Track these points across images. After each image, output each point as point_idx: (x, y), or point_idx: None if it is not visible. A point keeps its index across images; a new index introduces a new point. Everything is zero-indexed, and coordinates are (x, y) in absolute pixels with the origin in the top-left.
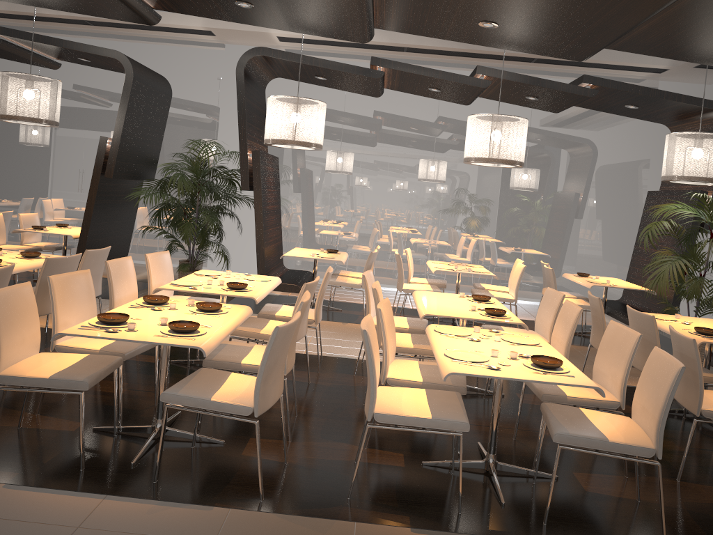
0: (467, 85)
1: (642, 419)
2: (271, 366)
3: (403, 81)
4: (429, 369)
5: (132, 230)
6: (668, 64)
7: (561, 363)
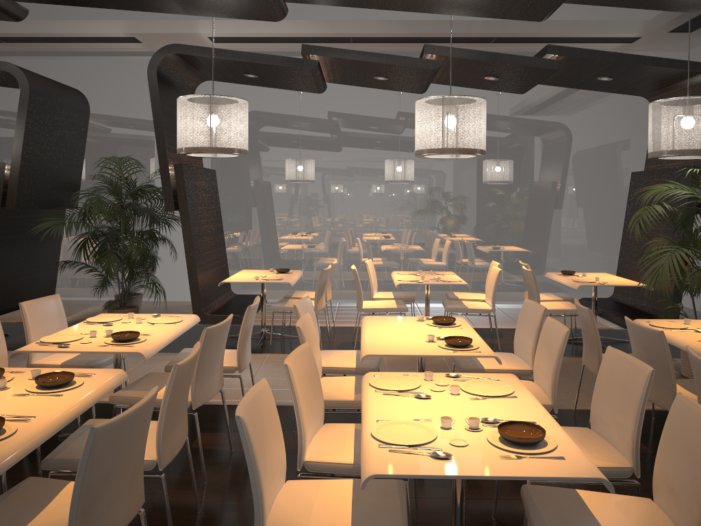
0: (415, 68)
1: (671, 508)
2: (95, 486)
3: (344, 71)
4: None
5: (57, 265)
6: (639, 31)
7: (543, 435)
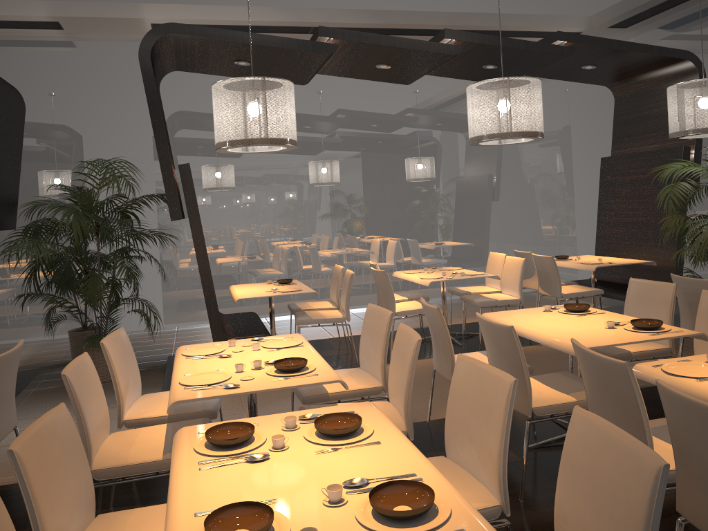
0: (436, 53)
1: None
2: None
3: (347, 59)
4: None
5: None
6: (584, 26)
7: None
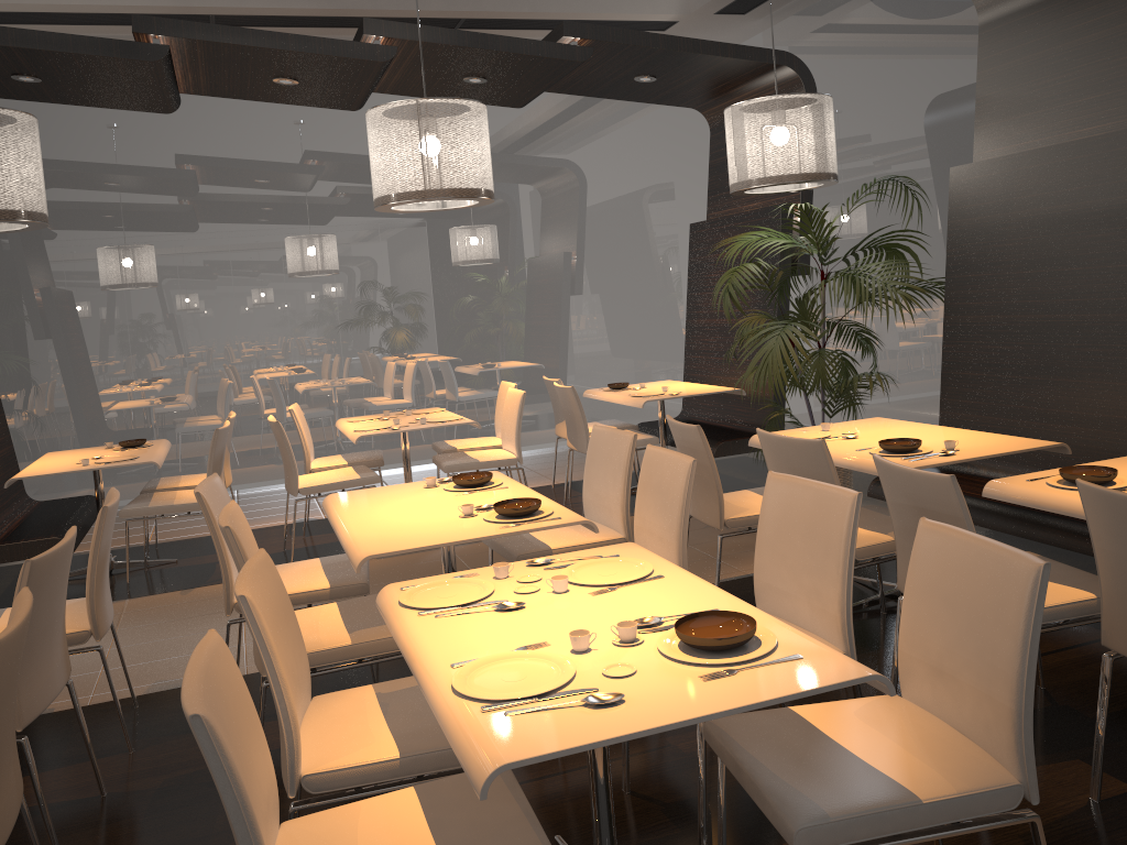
0: (351, 59)
1: (941, 700)
2: None
3: (217, 70)
4: (408, 704)
5: None
6: (676, 12)
7: (756, 626)
